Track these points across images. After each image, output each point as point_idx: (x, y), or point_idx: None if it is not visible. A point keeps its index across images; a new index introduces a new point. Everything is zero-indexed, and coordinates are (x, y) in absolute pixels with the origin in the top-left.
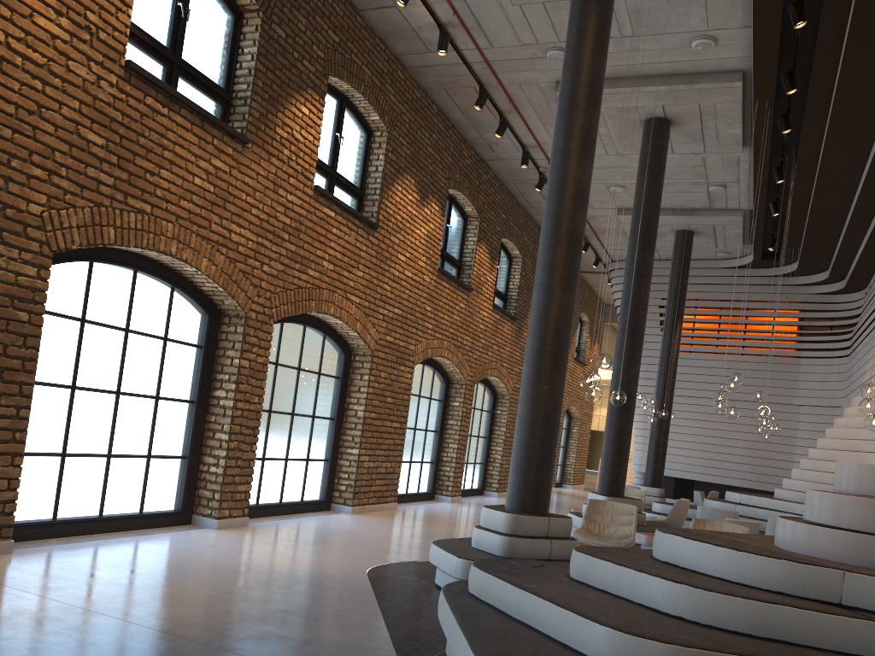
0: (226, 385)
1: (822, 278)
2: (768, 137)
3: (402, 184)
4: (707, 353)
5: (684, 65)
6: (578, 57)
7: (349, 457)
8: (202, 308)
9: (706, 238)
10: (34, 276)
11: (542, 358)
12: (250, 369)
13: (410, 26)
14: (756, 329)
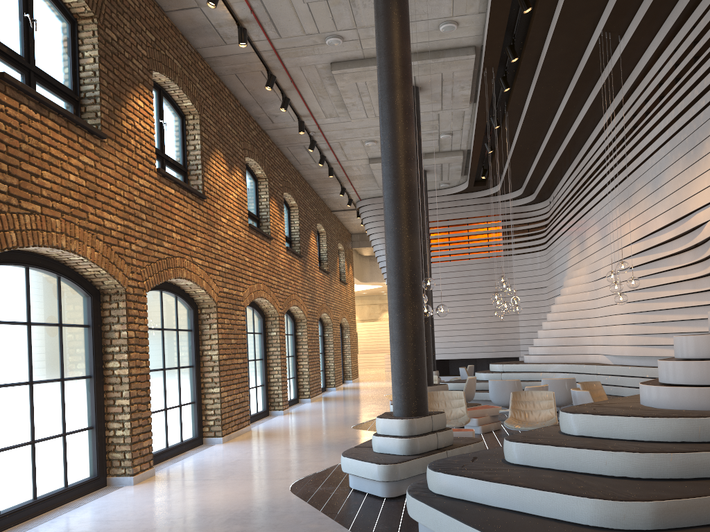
0: (118, 356)
1: (518, 195)
2: (490, 94)
3: (215, 158)
4: (444, 261)
5: (432, 44)
6: (391, 45)
7: (212, 396)
8: (85, 291)
9: (435, 174)
10: None
11: (405, 290)
12: (136, 338)
13: (210, 24)
14: (477, 238)
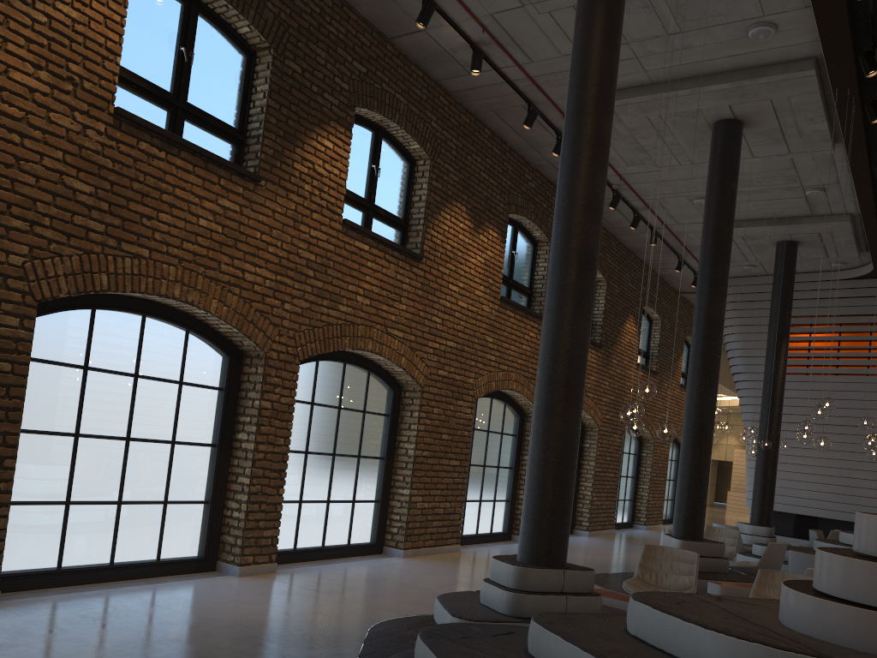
0: (248, 427)
1: None
2: (860, 129)
3: (450, 212)
4: (827, 374)
5: (746, 58)
6: (583, 57)
7: (401, 498)
8: (222, 350)
9: (813, 248)
10: (17, 326)
11: (551, 390)
12: (273, 410)
13: (443, 49)
14: None
